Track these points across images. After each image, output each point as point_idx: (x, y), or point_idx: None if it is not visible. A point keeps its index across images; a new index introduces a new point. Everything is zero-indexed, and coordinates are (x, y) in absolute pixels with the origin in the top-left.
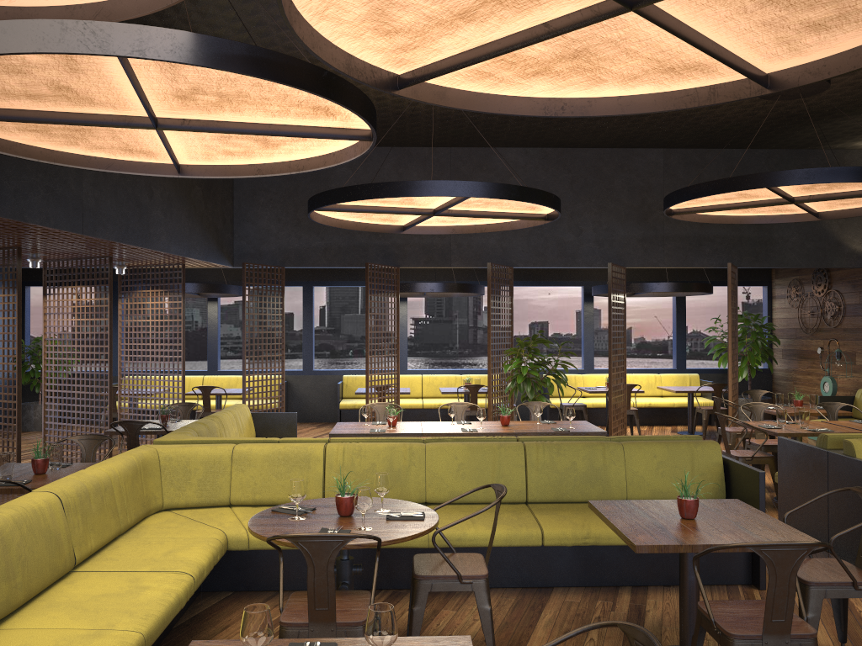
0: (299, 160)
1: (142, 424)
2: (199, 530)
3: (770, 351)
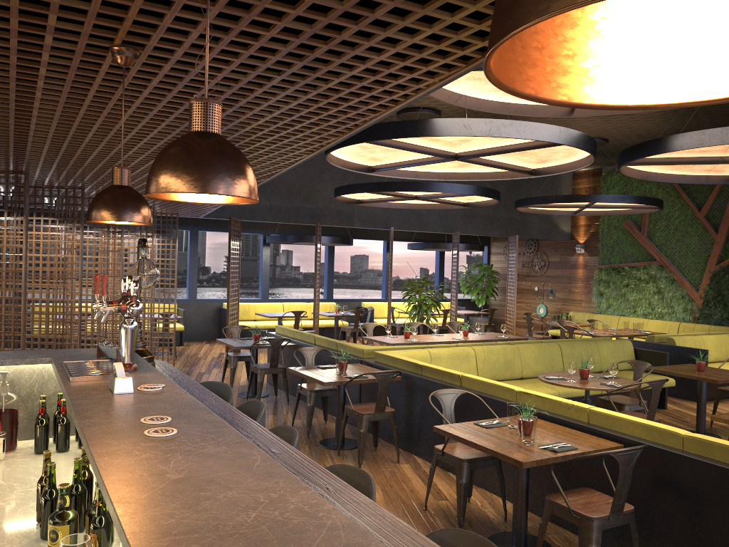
0: (446, 172)
1: (283, 340)
2: None
3: (496, 288)
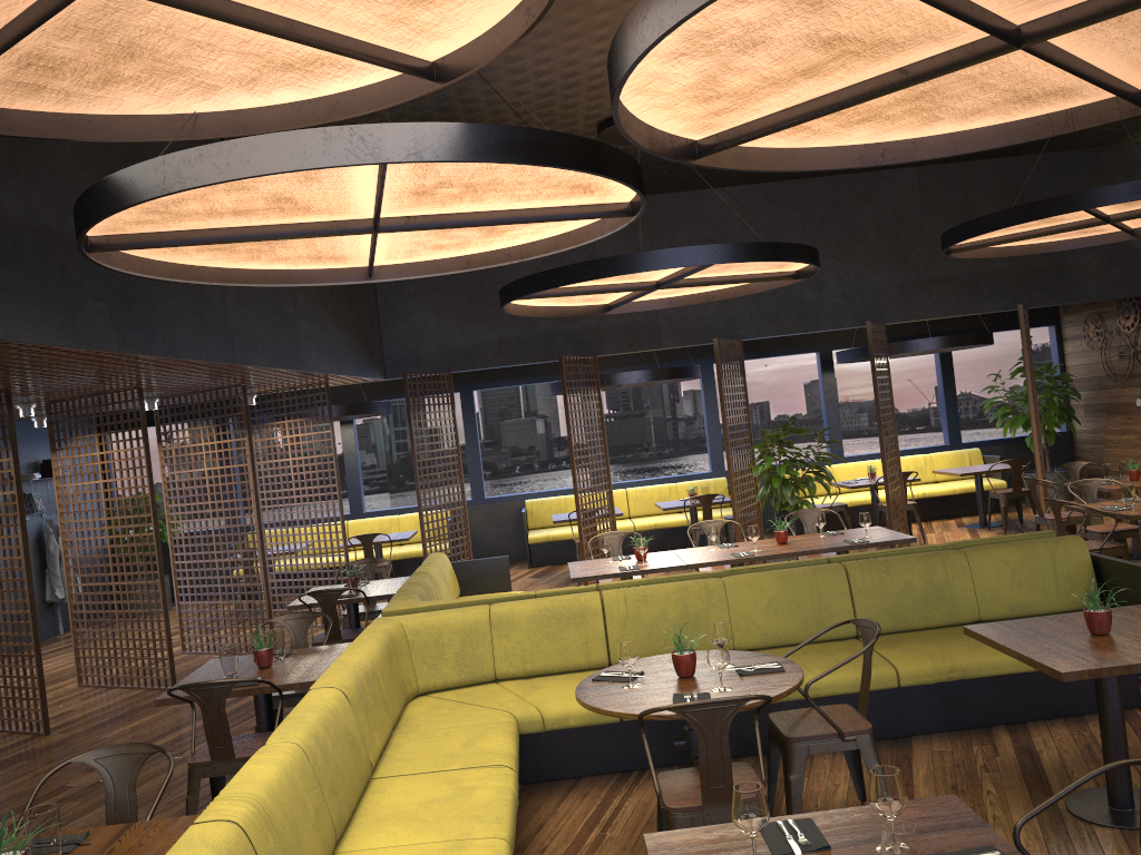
0: (521, 245)
1: (340, 592)
2: (480, 714)
3: (1070, 408)
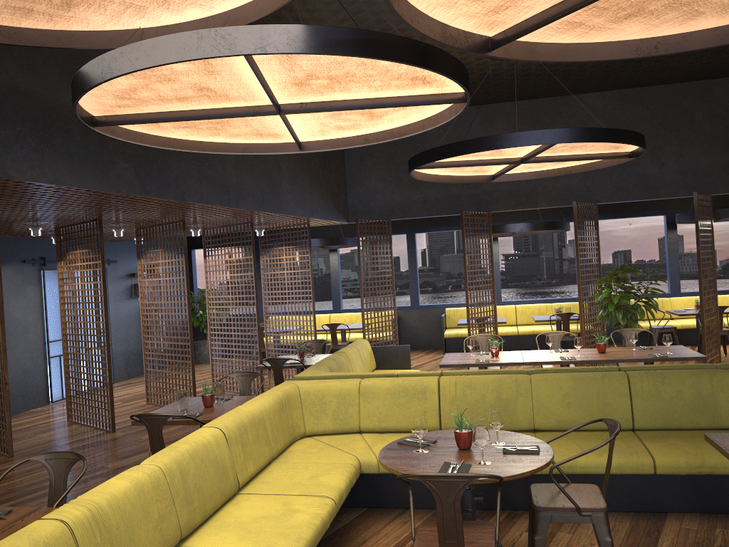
0: (400, 127)
1: (284, 360)
2: (336, 455)
3: None
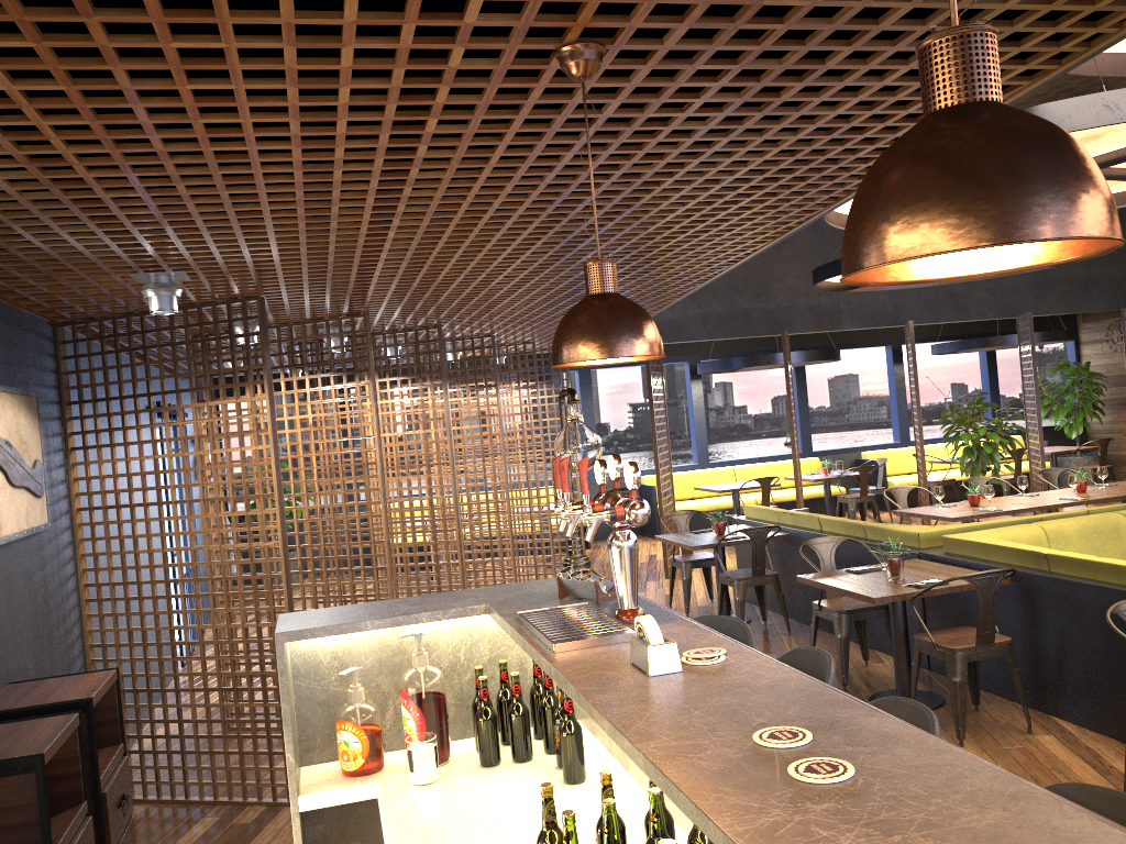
0: None
1: (769, 529)
2: None
3: (1100, 401)
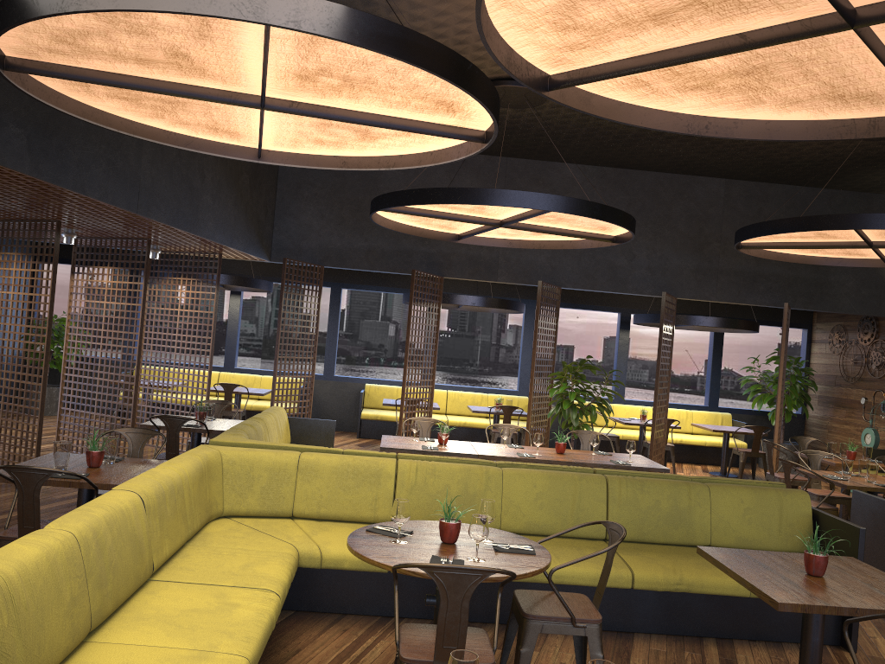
0: (390, 156)
1: (184, 420)
2: (268, 542)
3: (808, 396)
